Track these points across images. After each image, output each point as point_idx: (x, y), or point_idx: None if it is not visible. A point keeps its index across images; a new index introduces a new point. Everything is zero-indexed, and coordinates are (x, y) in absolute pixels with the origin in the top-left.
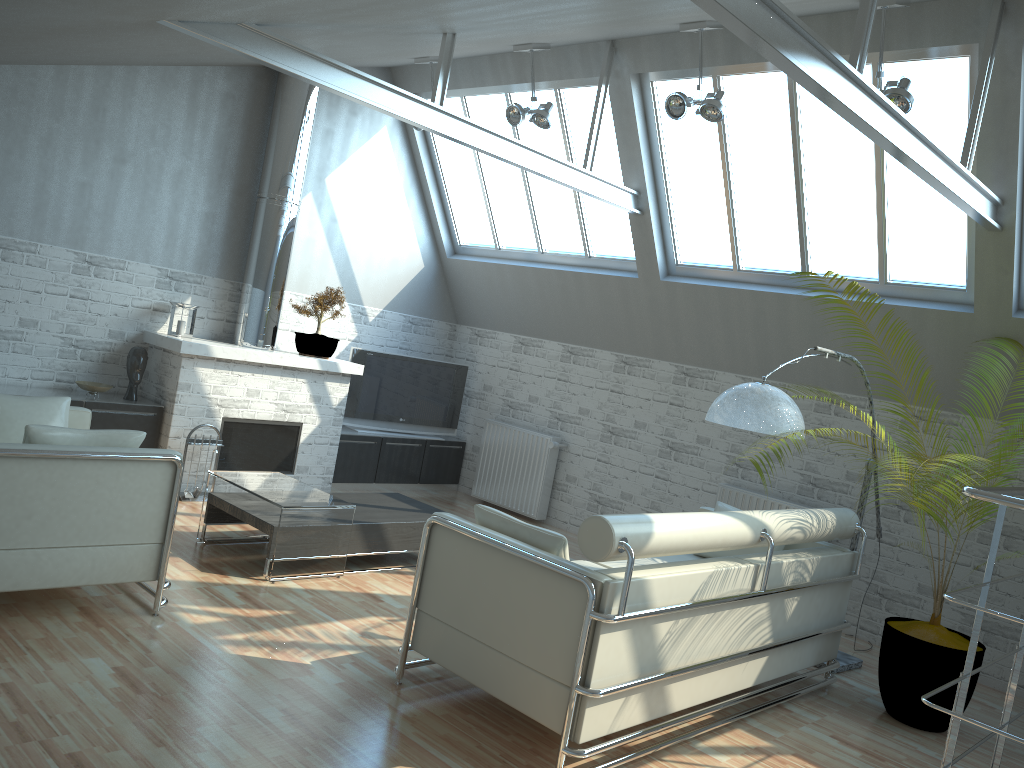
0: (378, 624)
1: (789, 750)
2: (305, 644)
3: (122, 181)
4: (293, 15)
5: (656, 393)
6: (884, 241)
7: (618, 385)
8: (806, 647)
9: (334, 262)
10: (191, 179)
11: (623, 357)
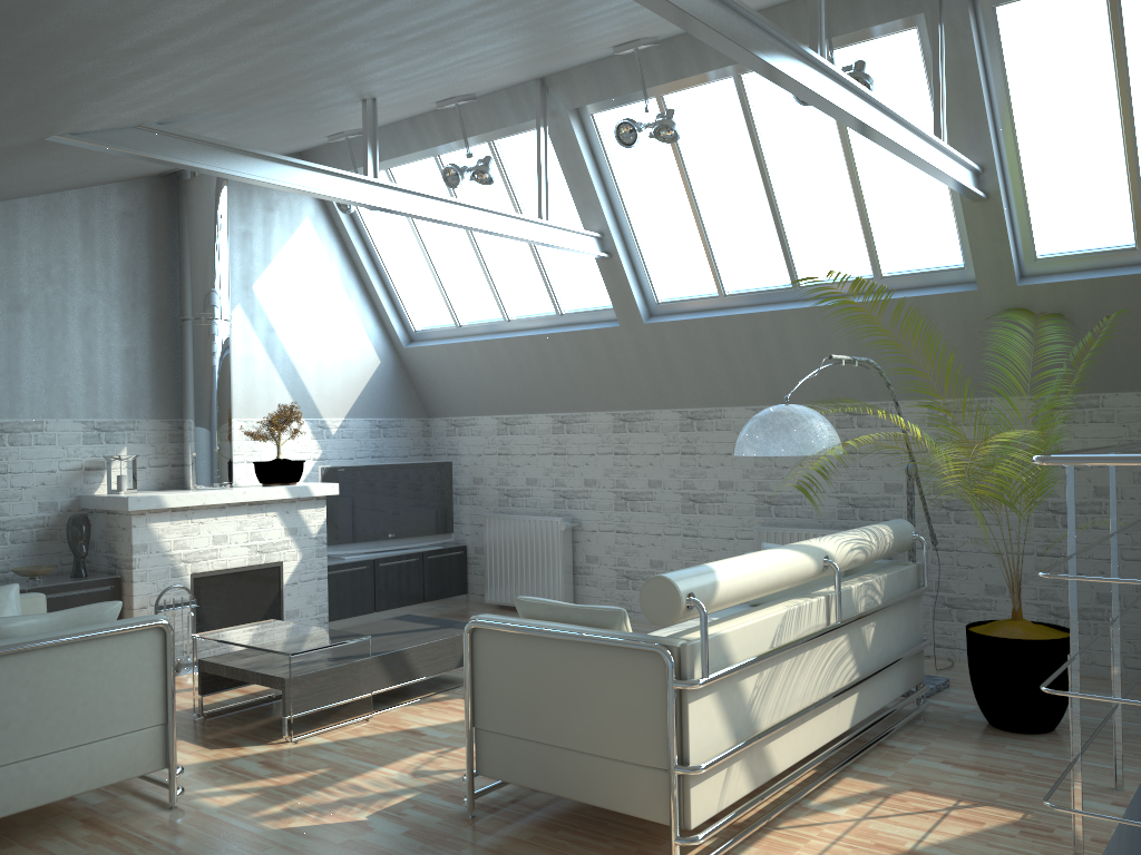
0: (428, 760)
1: (905, 786)
2: (354, 800)
3: (22, 331)
4: (200, 105)
5: (664, 445)
6: (870, 234)
7: (621, 446)
8: (893, 675)
9: (280, 376)
10: (101, 314)
11: (620, 415)
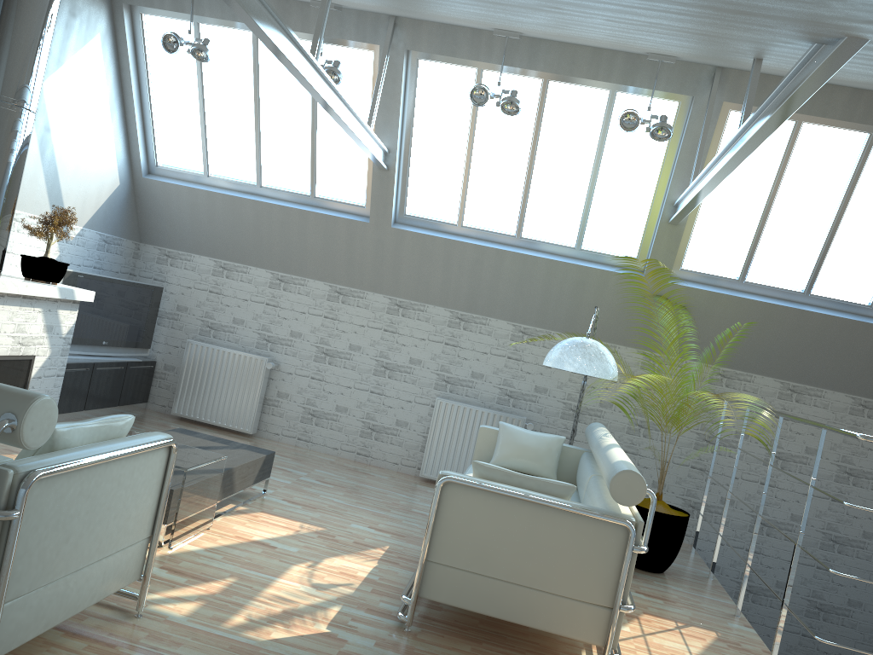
0: (309, 573)
1: (638, 610)
2: (295, 611)
3: None
4: None
5: (371, 321)
6: (586, 219)
7: (332, 312)
8: None
9: (44, 175)
10: None
11: (337, 288)
